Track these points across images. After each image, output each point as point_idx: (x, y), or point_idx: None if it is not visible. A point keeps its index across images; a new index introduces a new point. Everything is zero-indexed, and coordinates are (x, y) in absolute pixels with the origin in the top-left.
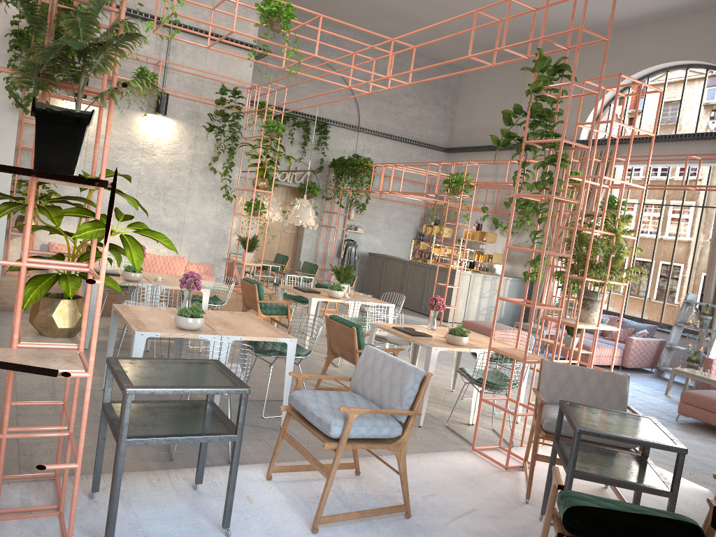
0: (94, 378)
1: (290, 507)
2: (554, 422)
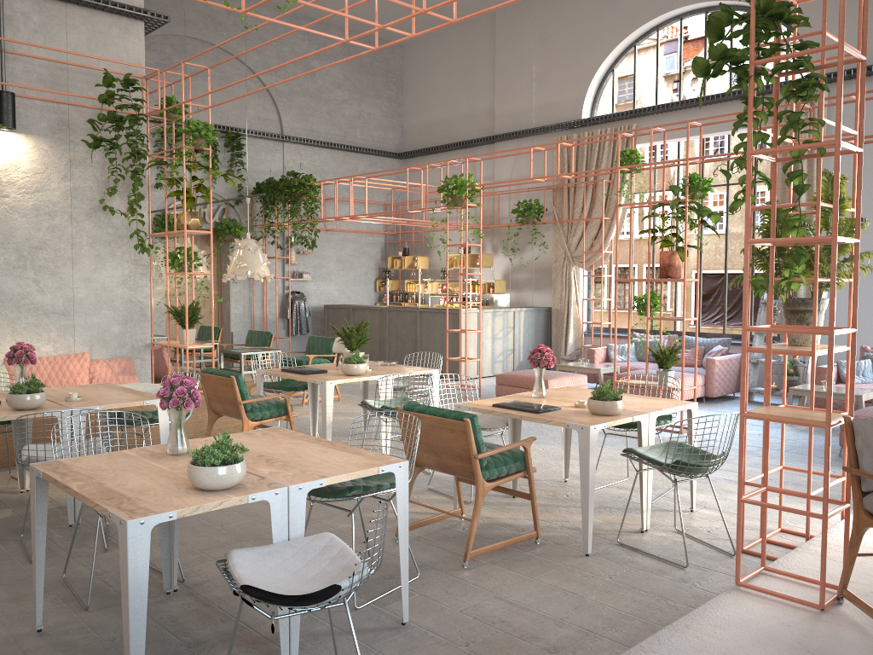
0: (5, 608)
1: None
2: None
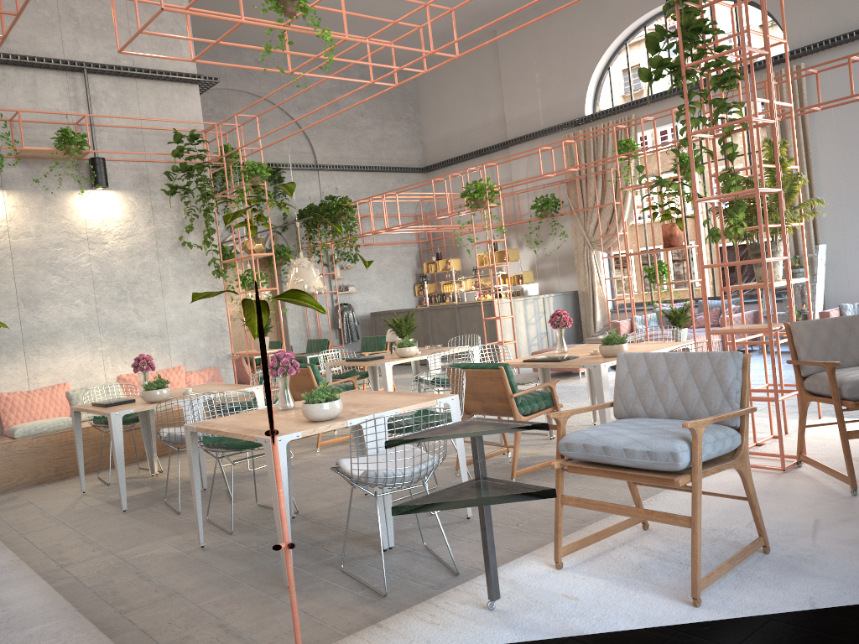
0: (172, 539)
1: (627, 588)
2: (857, 385)
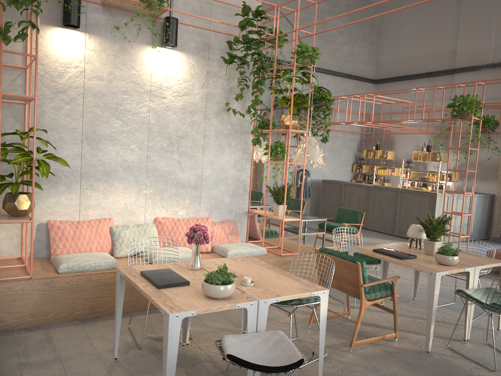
0: None
1: None
2: None
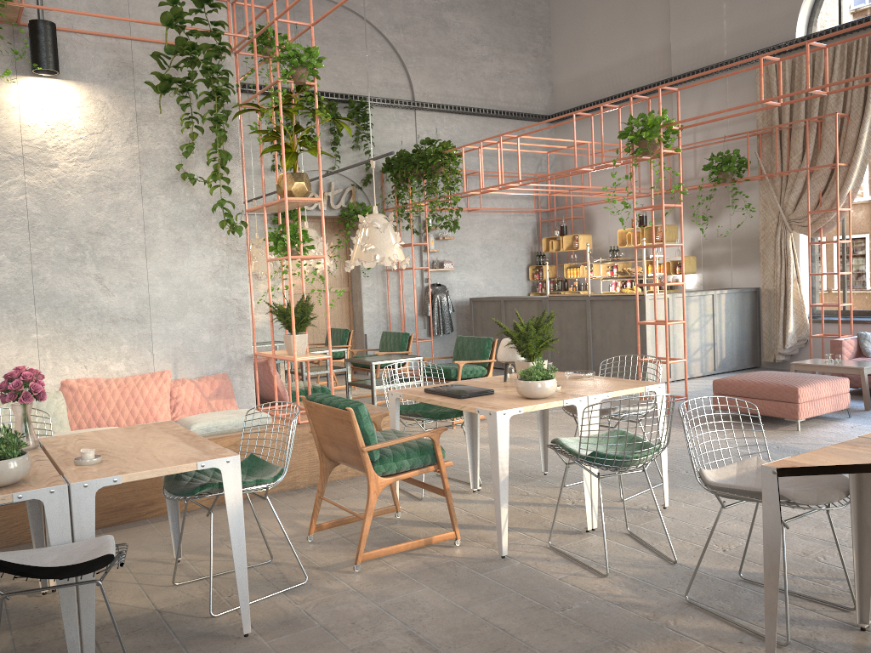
0: None
1: None
2: None
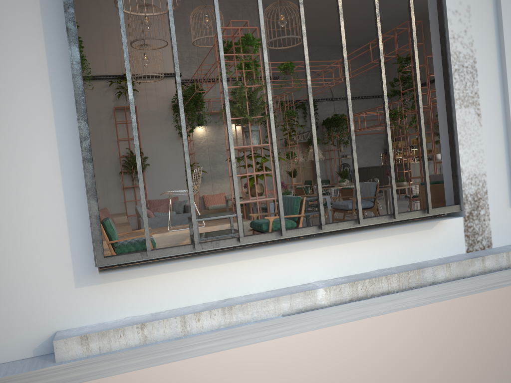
0: None
1: None
2: None
